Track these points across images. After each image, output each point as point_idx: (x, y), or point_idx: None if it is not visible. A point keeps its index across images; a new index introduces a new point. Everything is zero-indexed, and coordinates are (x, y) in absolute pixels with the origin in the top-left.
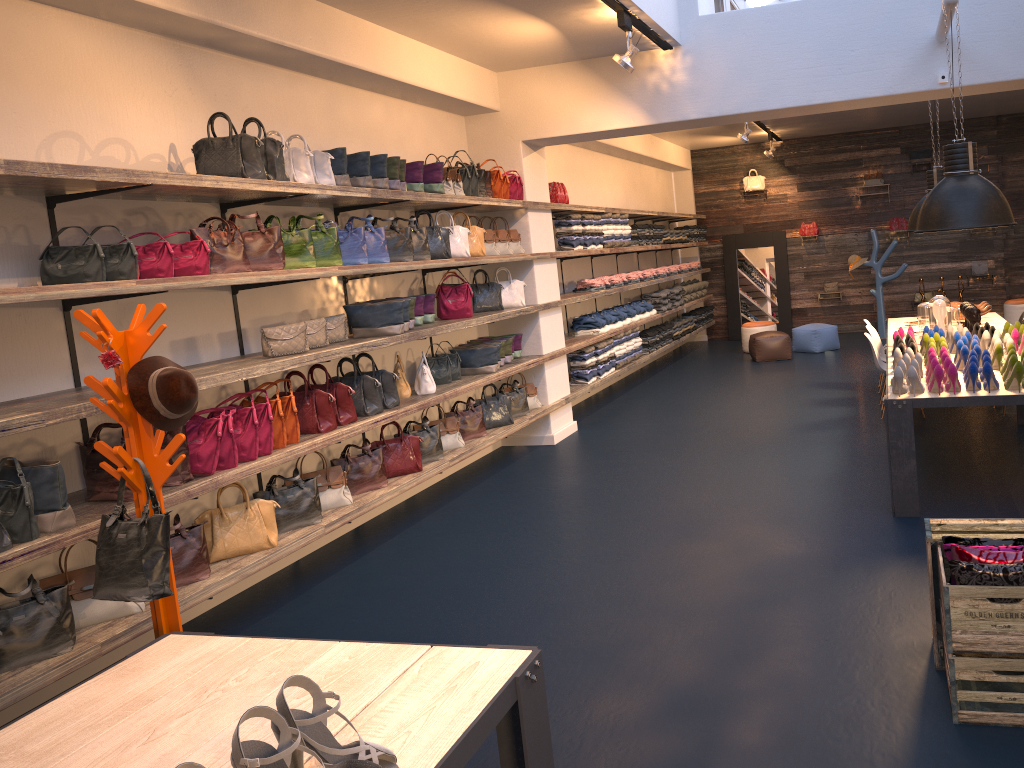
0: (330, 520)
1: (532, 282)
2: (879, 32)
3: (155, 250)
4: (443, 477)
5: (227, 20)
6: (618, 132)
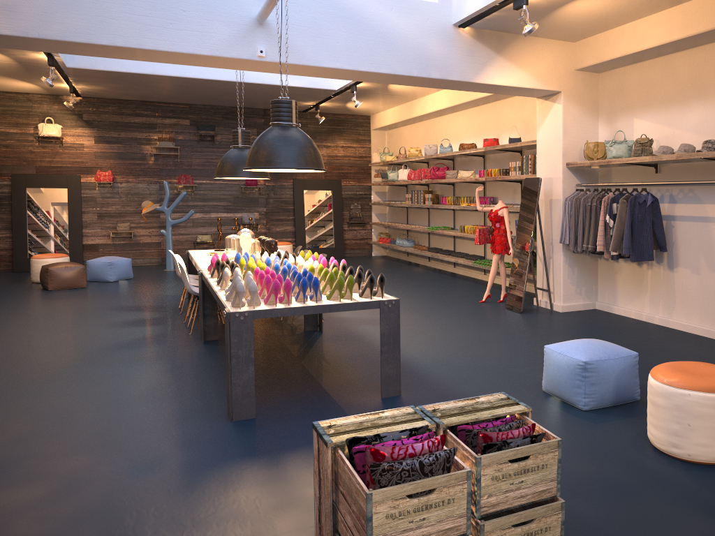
0: None
1: None
2: (209, 2)
3: None
4: None
5: None
6: None
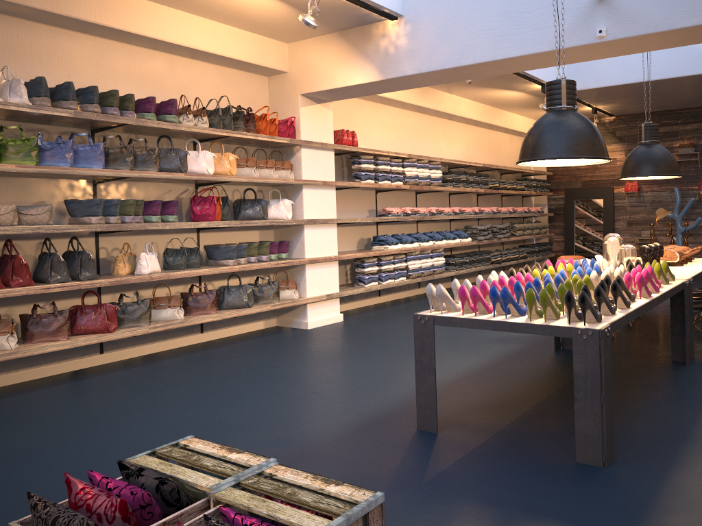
0: None
1: (301, 202)
2: None
3: None
4: (196, 342)
5: None
6: (367, 88)
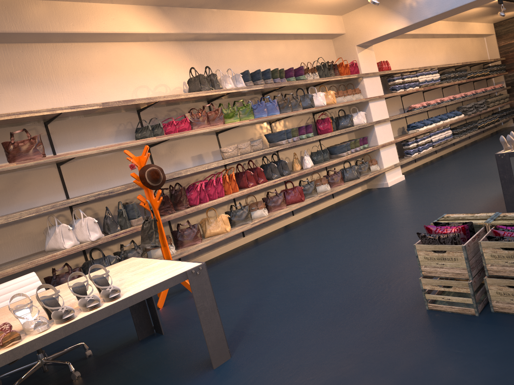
0: (254, 222)
1: (369, 111)
2: None
3: (170, 124)
4: (332, 204)
5: (192, 30)
6: (399, 31)
